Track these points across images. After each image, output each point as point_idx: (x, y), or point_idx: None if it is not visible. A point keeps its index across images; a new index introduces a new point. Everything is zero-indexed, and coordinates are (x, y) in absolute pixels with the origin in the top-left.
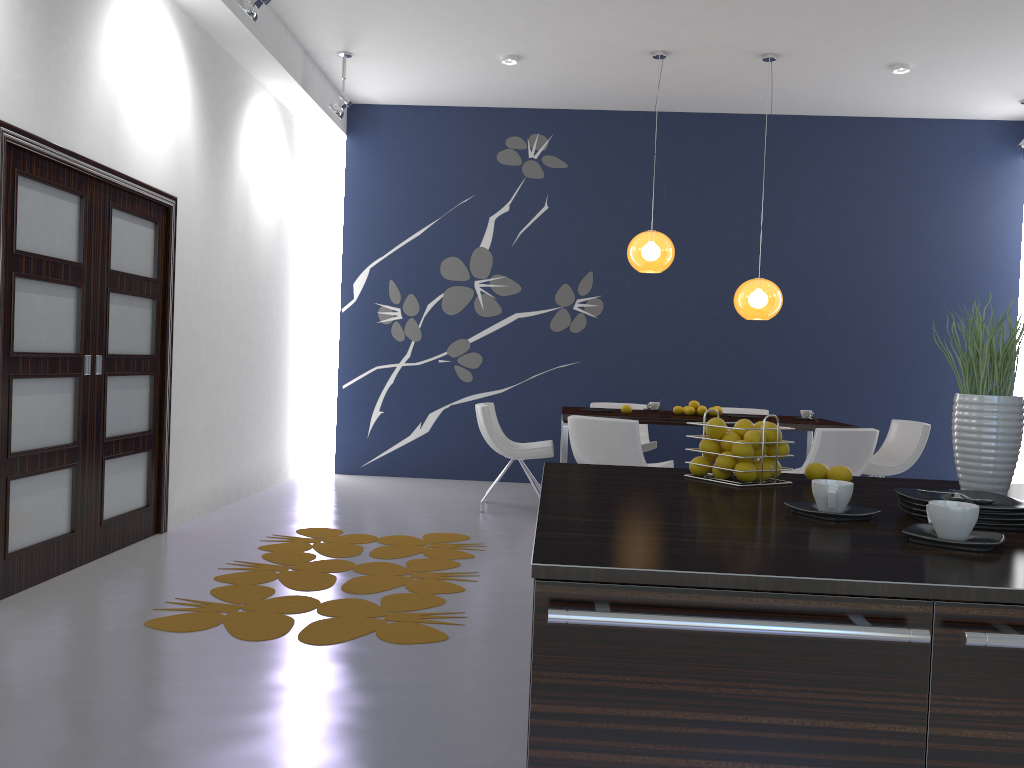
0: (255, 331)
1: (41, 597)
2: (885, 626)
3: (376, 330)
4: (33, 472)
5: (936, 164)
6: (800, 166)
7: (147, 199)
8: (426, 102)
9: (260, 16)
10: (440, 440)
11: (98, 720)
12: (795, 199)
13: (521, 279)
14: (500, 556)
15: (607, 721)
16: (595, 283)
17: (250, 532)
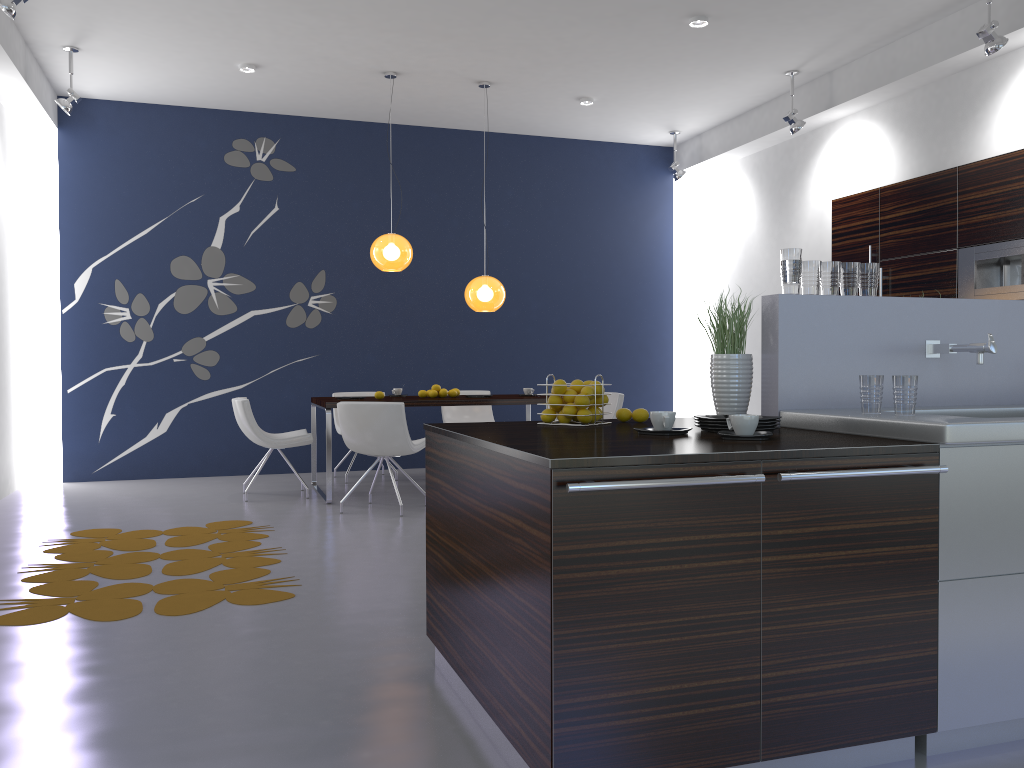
0: None
1: None
2: (742, 475)
3: (103, 331)
4: None
5: (609, 179)
6: (503, 177)
7: None
8: (147, 100)
9: None
10: (179, 439)
11: (21, 694)
12: (500, 206)
13: (255, 278)
14: (292, 533)
15: (597, 551)
16: (328, 281)
17: (20, 540)
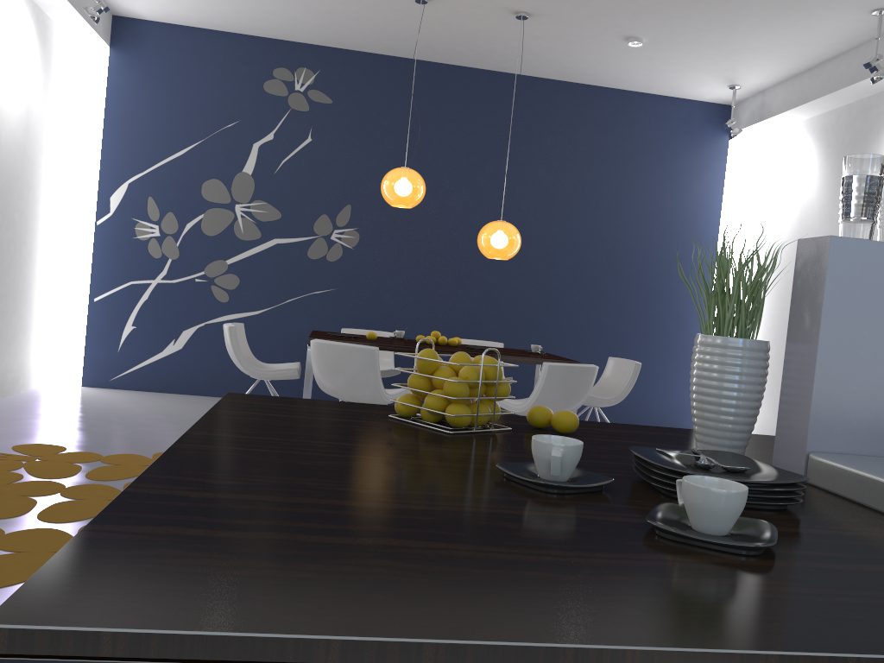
0: None
1: None
2: None
3: (132, 245)
4: None
5: (657, 135)
6: (544, 125)
7: None
8: (195, 23)
9: None
10: (193, 357)
11: None
12: (538, 154)
13: (282, 206)
14: None
15: None
16: (353, 216)
17: None
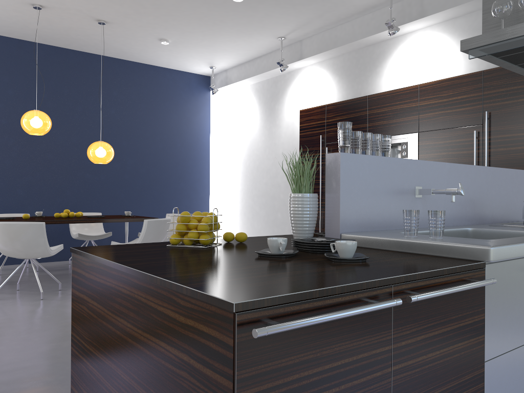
0: None
1: None
2: (386, 300)
3: None
4: None
5: (175, 91)
6: (111, 83)
7: None
8: None
9: None
10: None
11: None
12: (109, 101)
13: None
14: None
15: (275, 389)
16: None
17: None
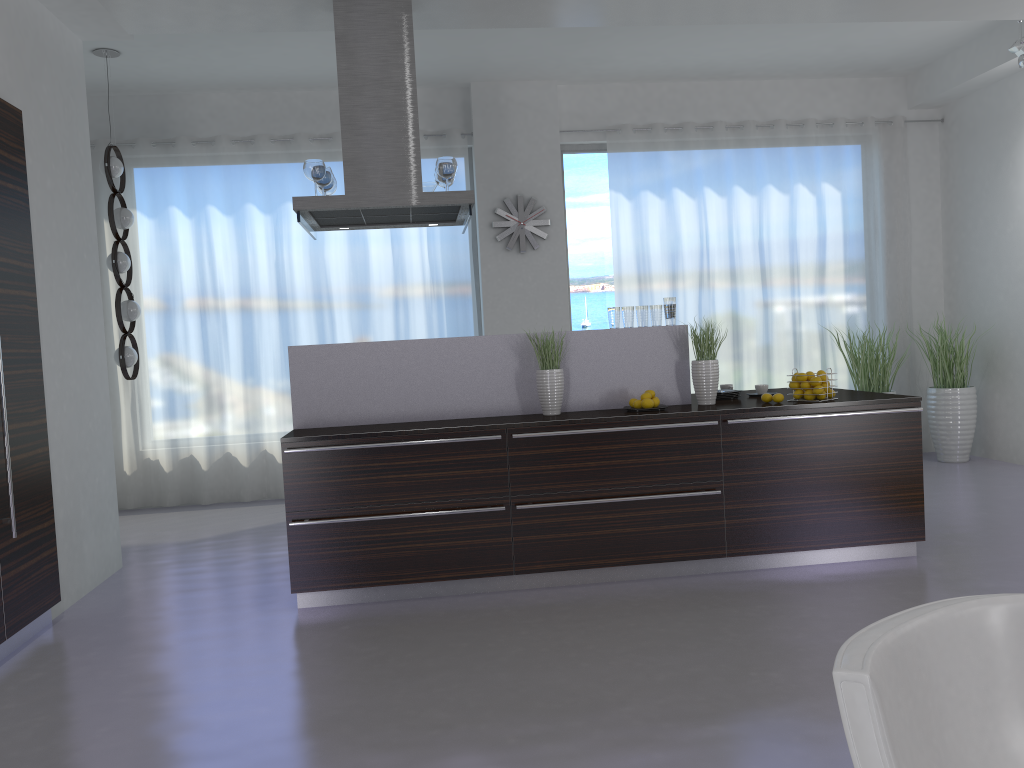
0: None
1: None
2: None
3: None
4: None
5: None
6: None
7: None
8: None
9: None
10: None
11: None
12: None
13: None
14: None
15: None
16: None
17: None
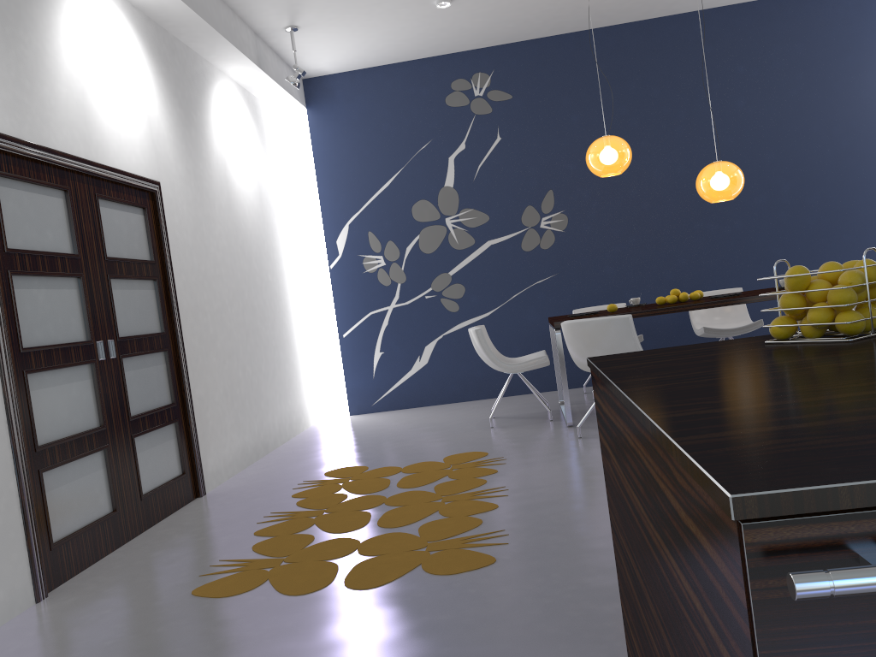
0: (255, 297)
1: (92, 580)
2: None
3: (364, 279)
4: (64, 461)
5: (863, 26)
6: (731, 54)
7: (131, 187)
8: (372, 63)
9: (207, 1)
10: (439, 369)
11: None
12: (731, 86)
13: (487, 209)
14: (522, 467)
15: None
16: (556, 200)
17: (282, 482)
